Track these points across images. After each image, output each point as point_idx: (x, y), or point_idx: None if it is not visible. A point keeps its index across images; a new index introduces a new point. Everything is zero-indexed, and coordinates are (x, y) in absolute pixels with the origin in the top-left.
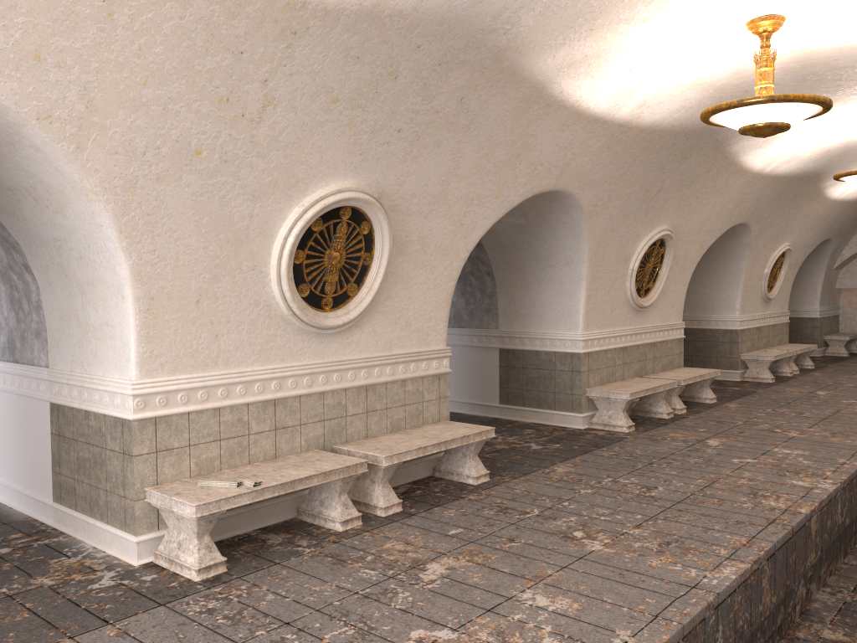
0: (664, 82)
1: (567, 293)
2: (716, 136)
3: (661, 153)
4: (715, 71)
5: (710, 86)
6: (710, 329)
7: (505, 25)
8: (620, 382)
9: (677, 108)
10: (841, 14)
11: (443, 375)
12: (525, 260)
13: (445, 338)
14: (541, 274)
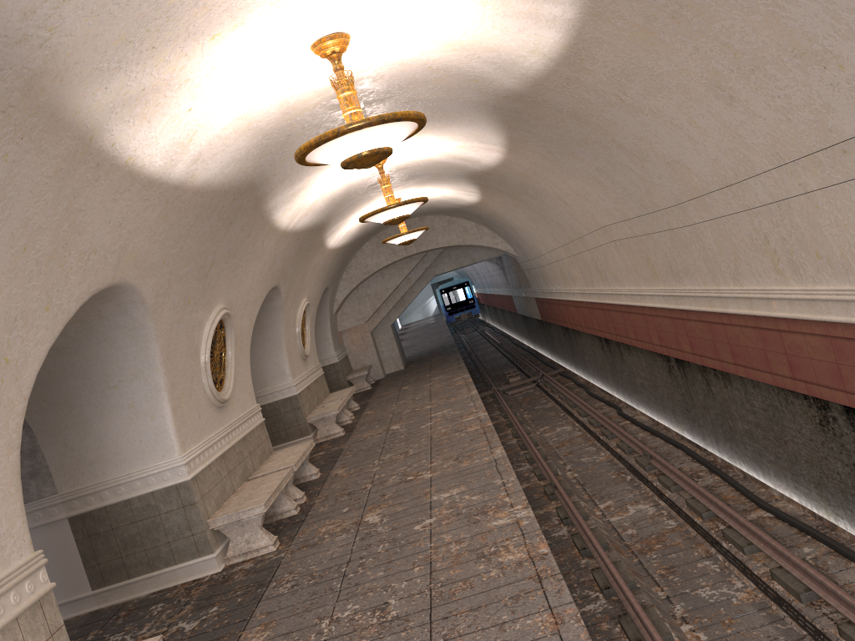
0: (220, 127)
1: (145, 414)
2: (258, 193)
3: (212, 219)
4: (268, 111)
5: (260, 131)
6: (269, 403)
7: (41, 31)
8: (235, 495)
9: (228, 161)
10: (402, 31)
11: (45, 597)
12: (73, 391)
13: (30, 540)
14: (101, 401)
